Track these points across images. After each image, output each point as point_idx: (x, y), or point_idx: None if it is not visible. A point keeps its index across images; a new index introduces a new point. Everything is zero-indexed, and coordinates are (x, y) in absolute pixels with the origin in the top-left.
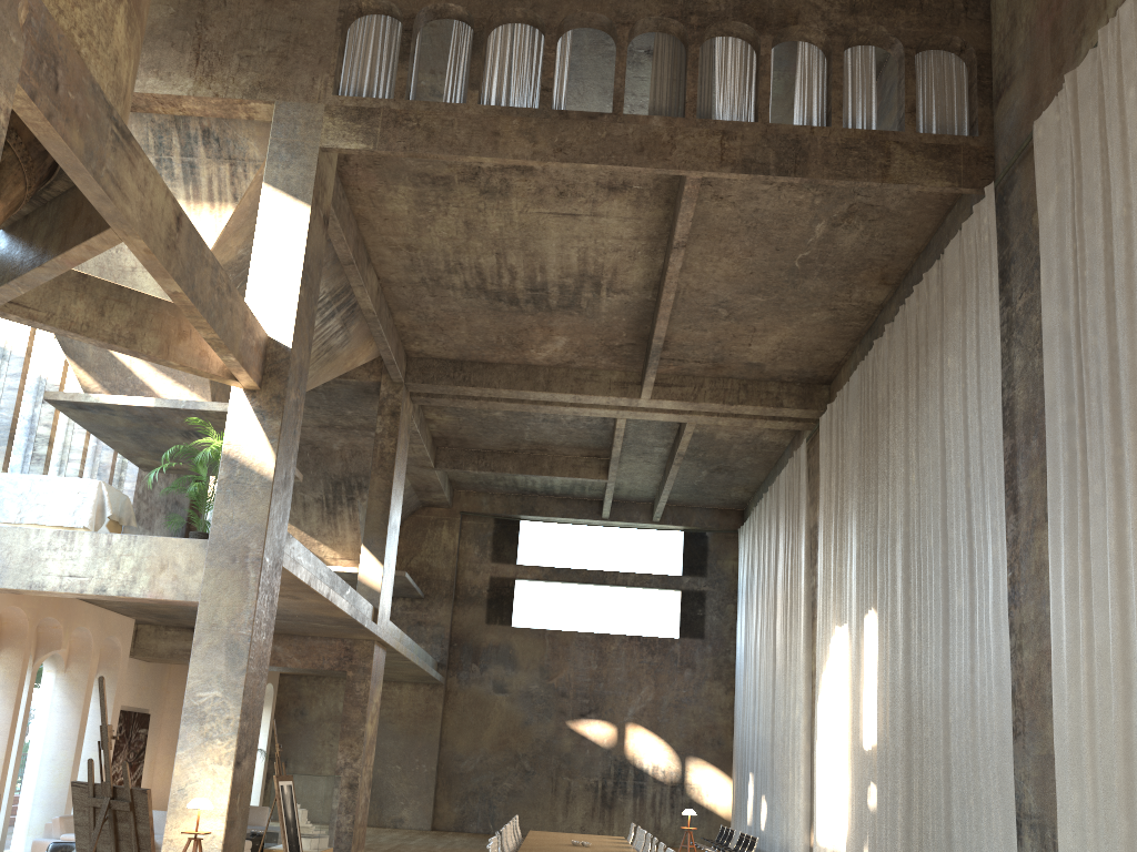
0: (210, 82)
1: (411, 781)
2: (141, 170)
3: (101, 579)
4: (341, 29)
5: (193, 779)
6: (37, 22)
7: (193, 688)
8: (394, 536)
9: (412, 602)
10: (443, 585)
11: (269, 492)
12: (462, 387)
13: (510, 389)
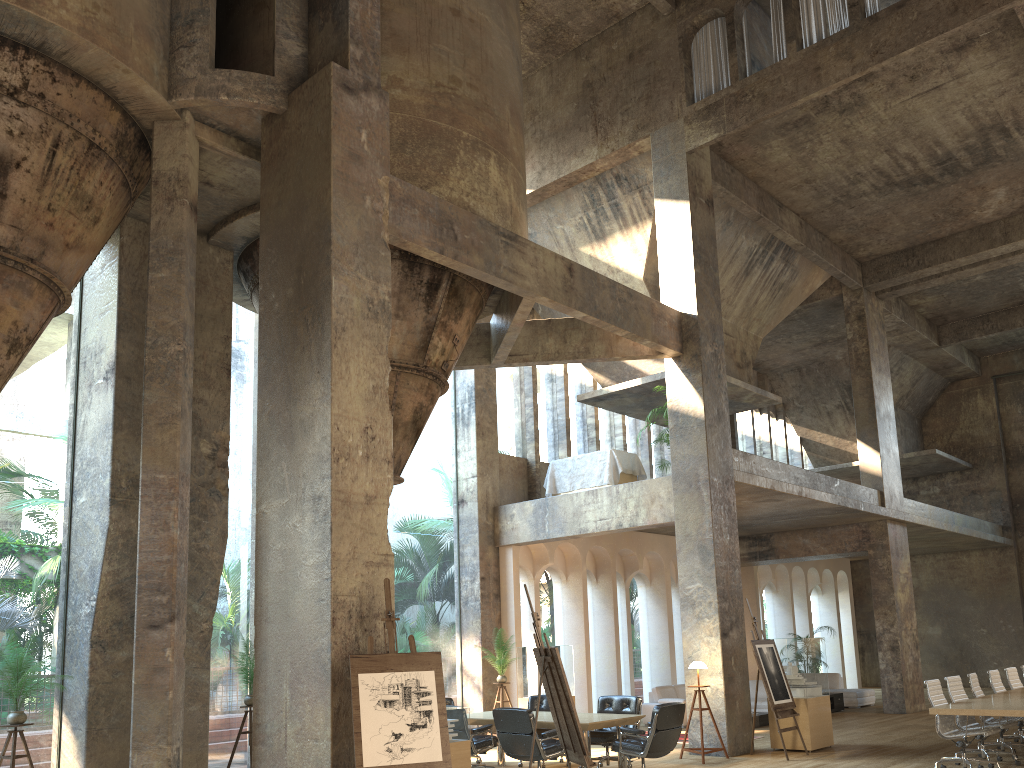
0: (607, 143)
1: (999, 642)
2: (530, 253)
3: (617, 518)
4: (682, 52)
5: (695, 649)
6: (433, 209)
7: (683, 583)
8: (888, 423)
9: (961, 474)
10: (989, 451)
11: (703, 428)
12: (918, 271)
13: (966, 256)
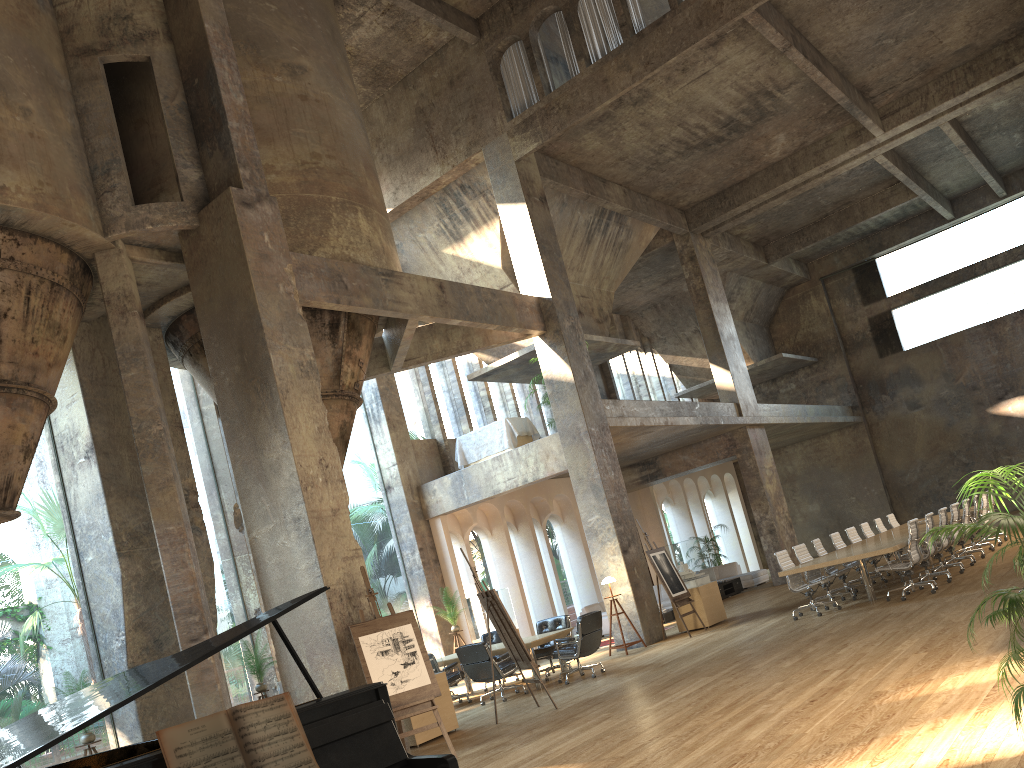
0: (447, 160)
1: (867, 505)
2: (406, 282)
3: (522, 475)
4: (494, 75)
5: (605, 567)
6: (324, 269)
7: (584, 518)
8: (733, 344)
9: (810, 369)
10: (829, 344)
11: (575, 390)
12: (731, 211)
13: (766, 192)
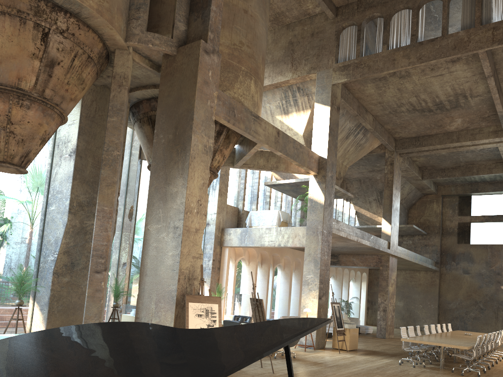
0: (296, 72)
1: (426, 312)
2: (263, 124)
3: (279, 241)
4: (336, 38)
5: (307, 303)
6: (227, 102)
7: (305, 274)
8: (396, 212)
9: (422, 237)
10: (435, 228)
11: (323, 209)
12: (419, 148)
13: (440, 145)
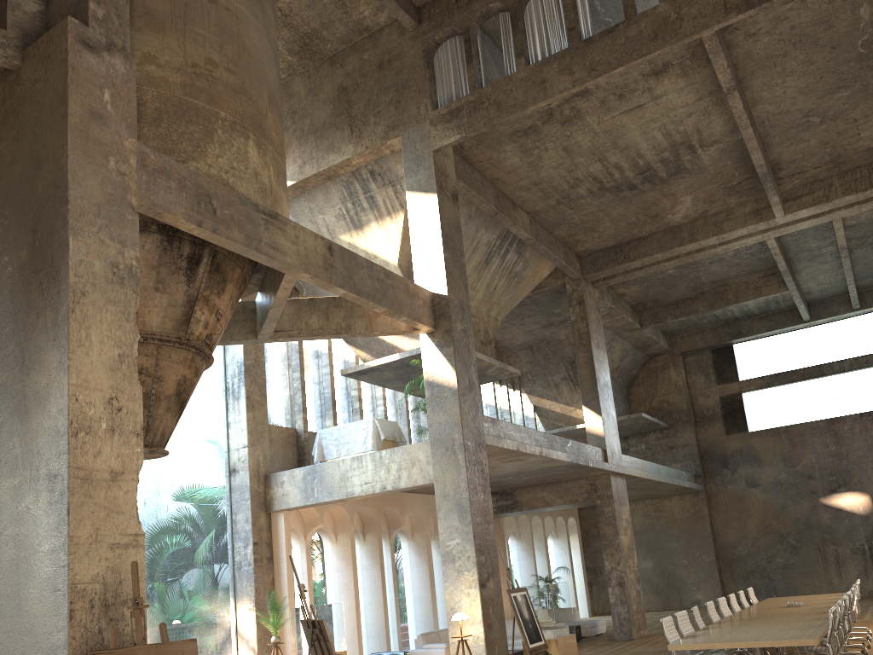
0: (361, 141)
1: (697, 570)
2: (291, 231)
3: (381, 481)
4: (426, 63)
5: (457, 600)
6: (190, 182)
7: (443, 540)
8: (607, 392)
9: (661, 433)
10: (682, 413)
11: (457, 397)
12: (625, 264)
13: (662, 252)
